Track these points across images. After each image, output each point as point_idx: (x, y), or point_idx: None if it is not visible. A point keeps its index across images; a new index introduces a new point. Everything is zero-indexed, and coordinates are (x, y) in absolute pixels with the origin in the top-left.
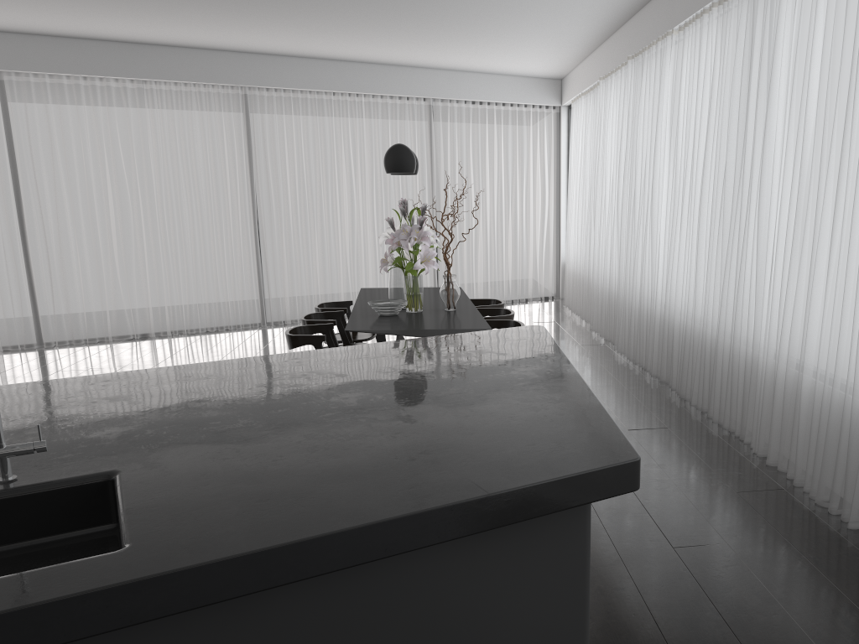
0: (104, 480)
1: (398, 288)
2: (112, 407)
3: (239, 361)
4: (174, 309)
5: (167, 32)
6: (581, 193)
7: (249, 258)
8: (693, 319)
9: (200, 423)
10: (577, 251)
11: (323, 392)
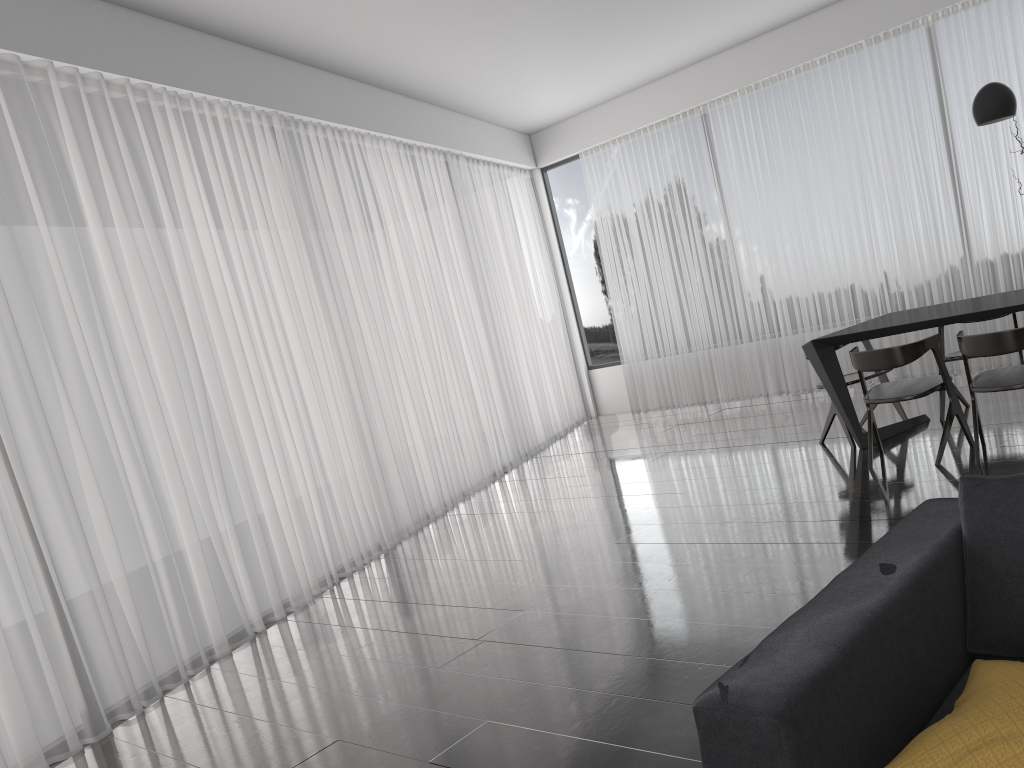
0: None
1: None
2: None
3: None
4: (298, 548)
5: None
6: (672, 251)
7: (358, 423)
8: None
9: None
10: (680, 327)
11: None
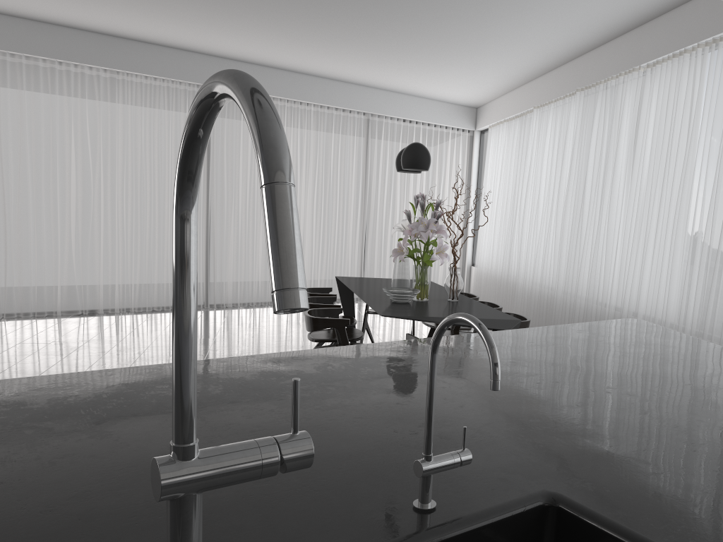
0: (542, 506)
1: (403, 277)
2: (366, 395)
3: (409, 344)
4: (124, 288)
5: (151, 27)
6: (500, 205)
7: (199, 244)
8: (663, 319)
9: (519, 421)
10: (493, 255)
11: (579, 384)
